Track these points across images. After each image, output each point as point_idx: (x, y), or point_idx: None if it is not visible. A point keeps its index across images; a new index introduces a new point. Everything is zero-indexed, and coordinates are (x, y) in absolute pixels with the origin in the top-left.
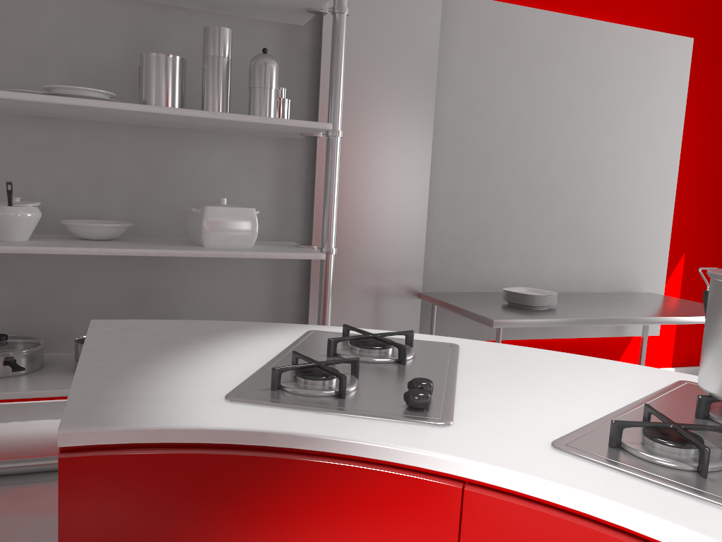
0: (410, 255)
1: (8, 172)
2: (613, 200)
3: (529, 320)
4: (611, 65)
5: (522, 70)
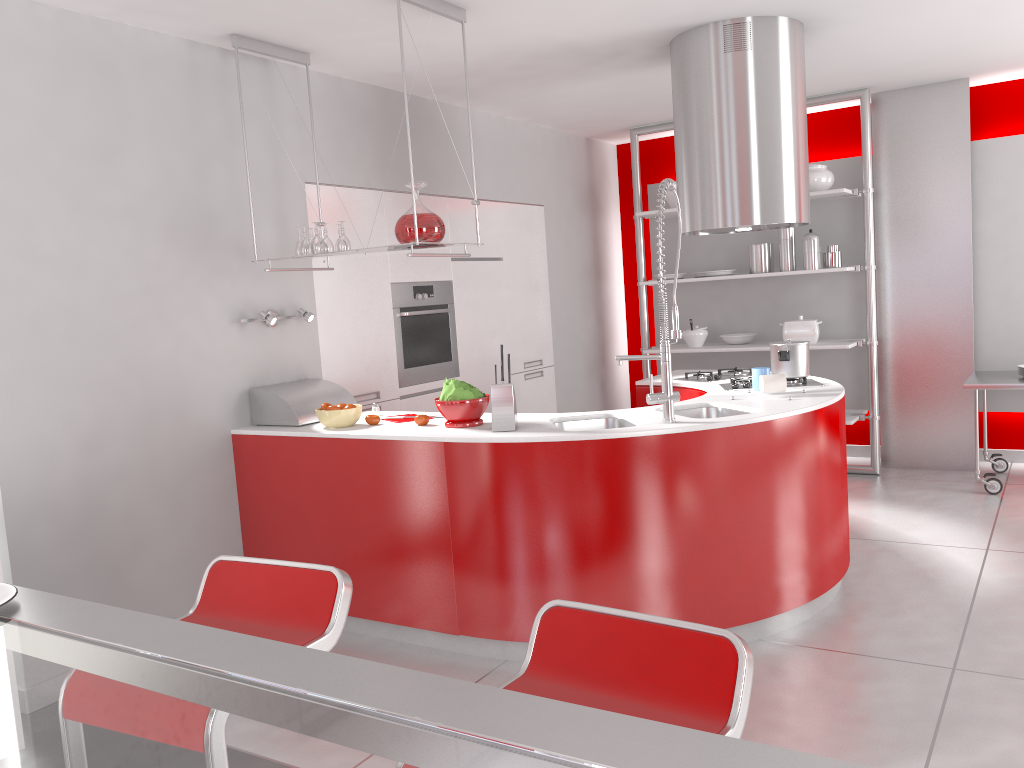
0: (960, 343)
1: (701, 311)
2: None
3: (995, 384)
4: None
5: None
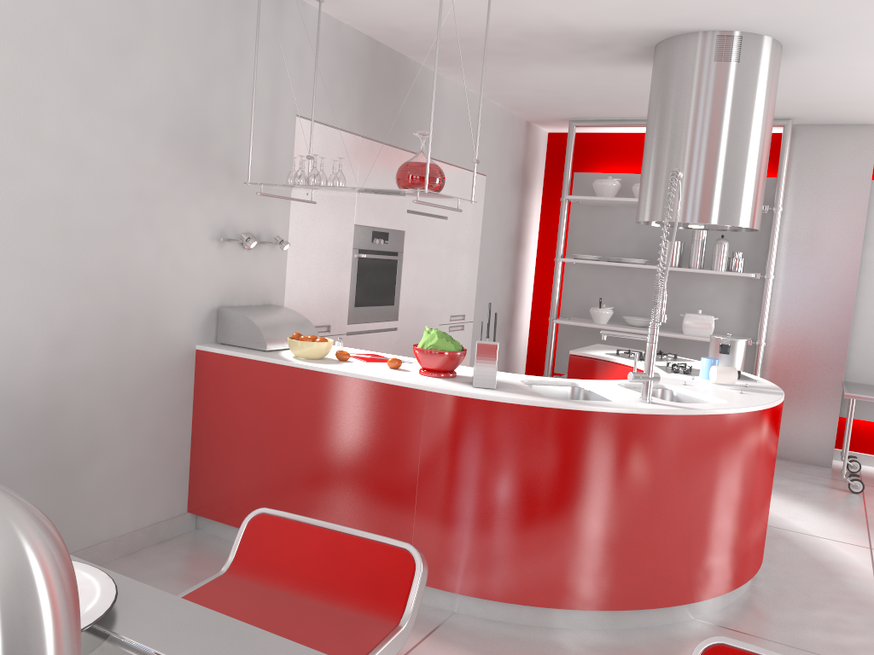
0: (835, 354)
1: (606, 292)
2: None
3: (873, 397)
4: None
5: None
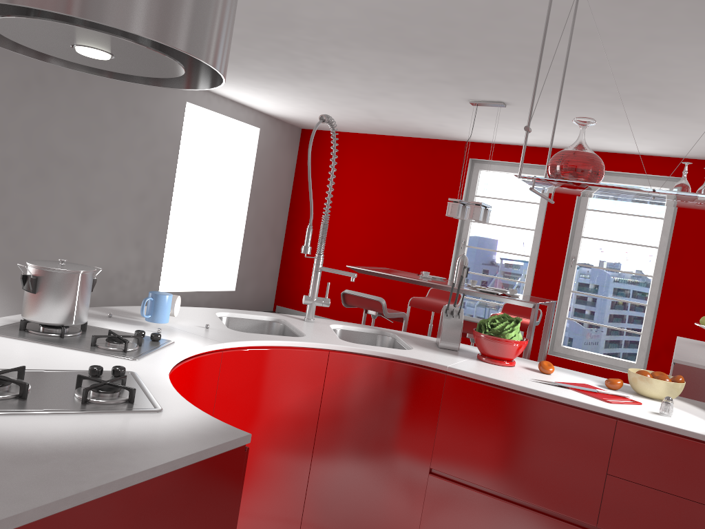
0: None
1: None
2: None
3: None
4: None
5: None
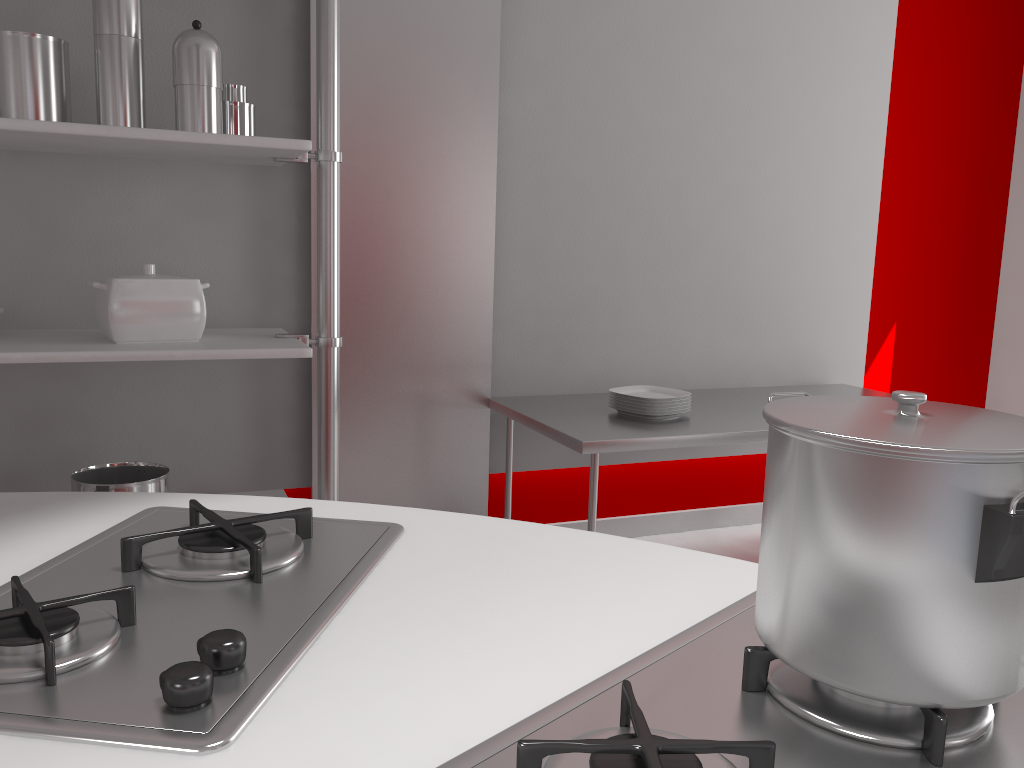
0: (470, 341)
1: None
2: (783, 247)
3: (639, 440)
4: (774, 41)
5: (636, 52)
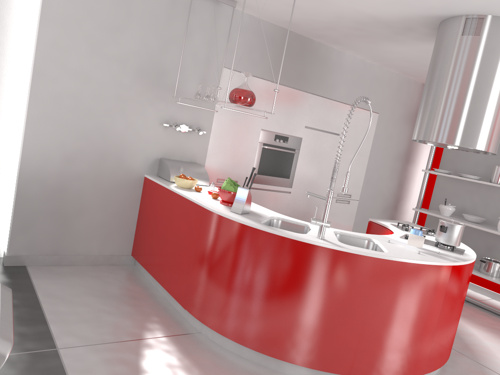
0: None
1: (460, 197)
2: None
3: None
4: None
5: None
